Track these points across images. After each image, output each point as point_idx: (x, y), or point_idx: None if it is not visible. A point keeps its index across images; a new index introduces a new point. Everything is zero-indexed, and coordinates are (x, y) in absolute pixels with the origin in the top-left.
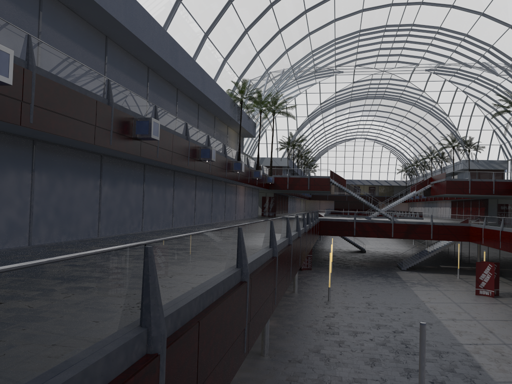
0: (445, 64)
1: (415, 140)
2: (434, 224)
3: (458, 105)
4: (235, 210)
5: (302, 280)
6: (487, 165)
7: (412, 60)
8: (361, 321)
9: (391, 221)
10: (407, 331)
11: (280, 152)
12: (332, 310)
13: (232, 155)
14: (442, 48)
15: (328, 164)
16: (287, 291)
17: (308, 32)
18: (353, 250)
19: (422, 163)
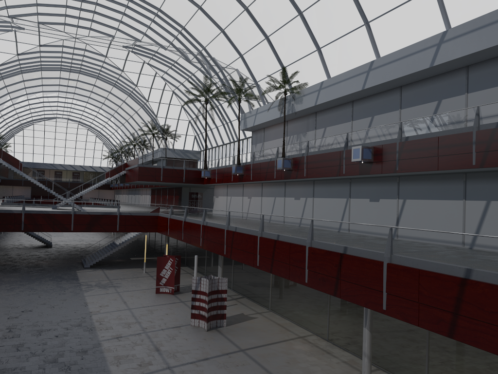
0: (141, 41)
1: (119, 125)
2: (121, 214)
3: (157, 91)
4: None
5: None
6: (183, 154)
7: (107, 30)
8: None
9: (71, 211)
10: (45, 373)
11: None
12: None
13: None
14: (137, 21)
15: (24, 145)
16: None
17: None
18: (38, 245)
19: (127, 149)
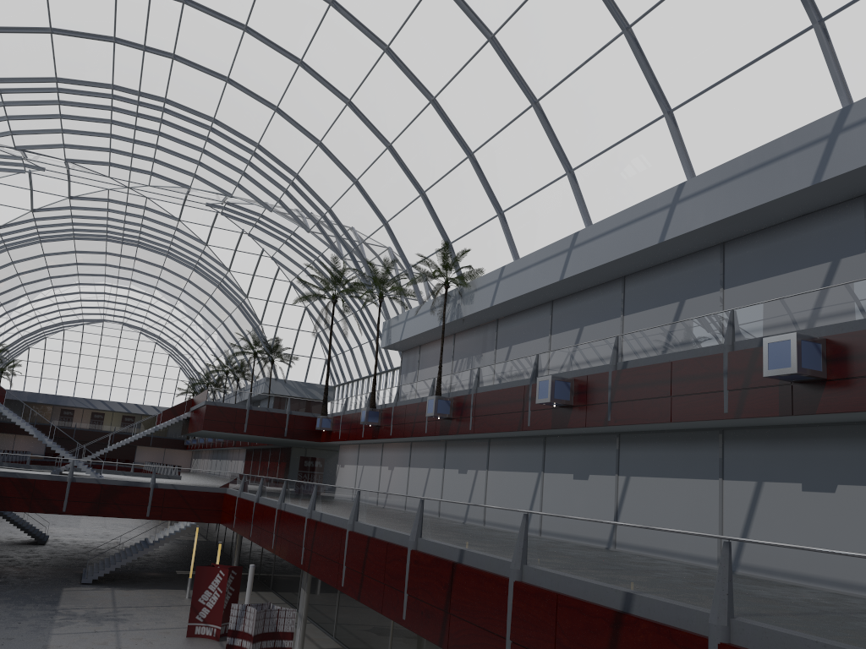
0: (233, 196)
1: (204, 337)
2: (157, 486)
3: (264, 281)
4: None
5: None
6: (303, 390)
7: (178, 176)
8: None
9: (67, 476)
10: None
11: None
12: None
13: None
14: (224, 163)
15: (44, 364)
16: None
17: None
18: (22, 540)
19: (216, 380)
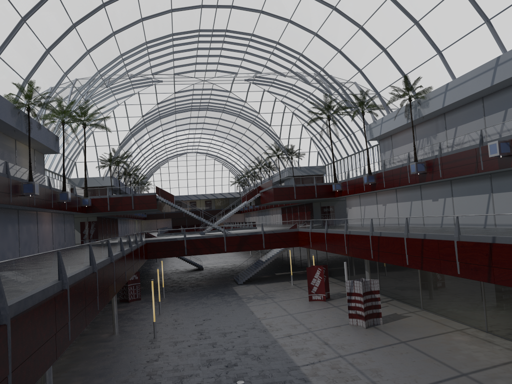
0: (262, 73)
1: (243, 152)
2: (265, 233)
3: (278, 115)
4: (38, 243)
5: (128, 315)
6: (308, 171)
7: (231, 69)
8: (190, 359)
9: (223, 234)
10: (242, 361)
11: (102, 170)
12: (157, 351)
13: (21, 175)
14: (257, 56)
15: (161, 181)
16: (105, 334)
17: (112, 31)
18: (191, 269)
19: (252, 173)
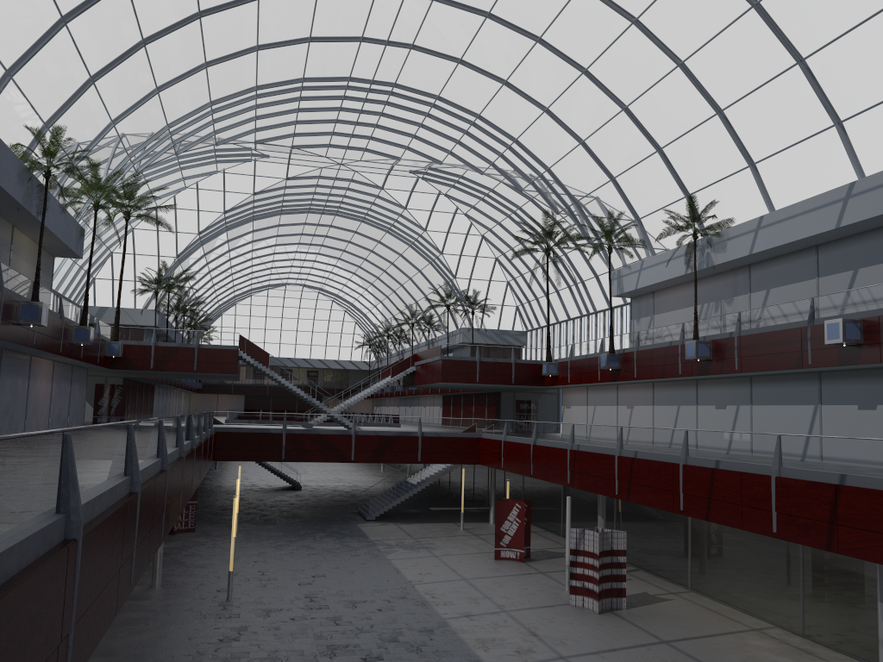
0: (443, 163)
1: (387, 293)
2: (424, 435)
3: (457, 237)
4: (26, 412)
5: (174, 557)
6: (498, 337)
7: (391, 150)
8: (298, 643)
9: (351, 430)
10: (390, 653)
11: (140, 298)
12: (235, 623)
13: (19, 288)
14: (440, 134)
15: (235, 329)
16: (137, 586)
17: (205, 60)
18: (279, 486)
19: (397, 332)
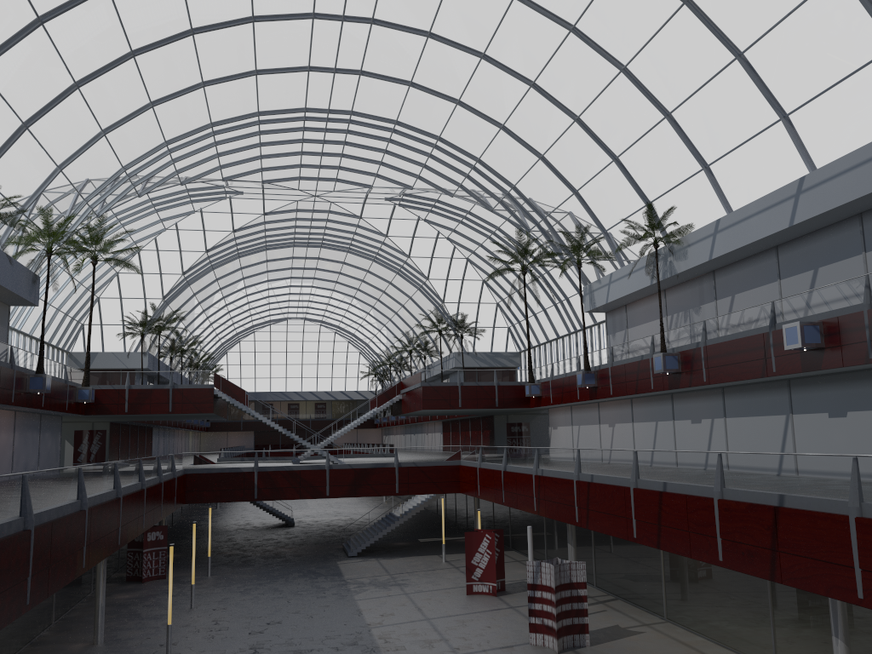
0: (414, 188)
1: (384, 321)
2: (401, 465)
3: (442, 262)
4: None
5: (132, 608)
6: (491, 360)
7: (361, 178)
8: None
9: (325, 465)
10: None
11: (130, 341)
12: None
13: None
14: (405, 159)
15: (241, 365)
16: (78, 644)
17: (149, 99)
18: (273, 524)
19: (398, 360)
